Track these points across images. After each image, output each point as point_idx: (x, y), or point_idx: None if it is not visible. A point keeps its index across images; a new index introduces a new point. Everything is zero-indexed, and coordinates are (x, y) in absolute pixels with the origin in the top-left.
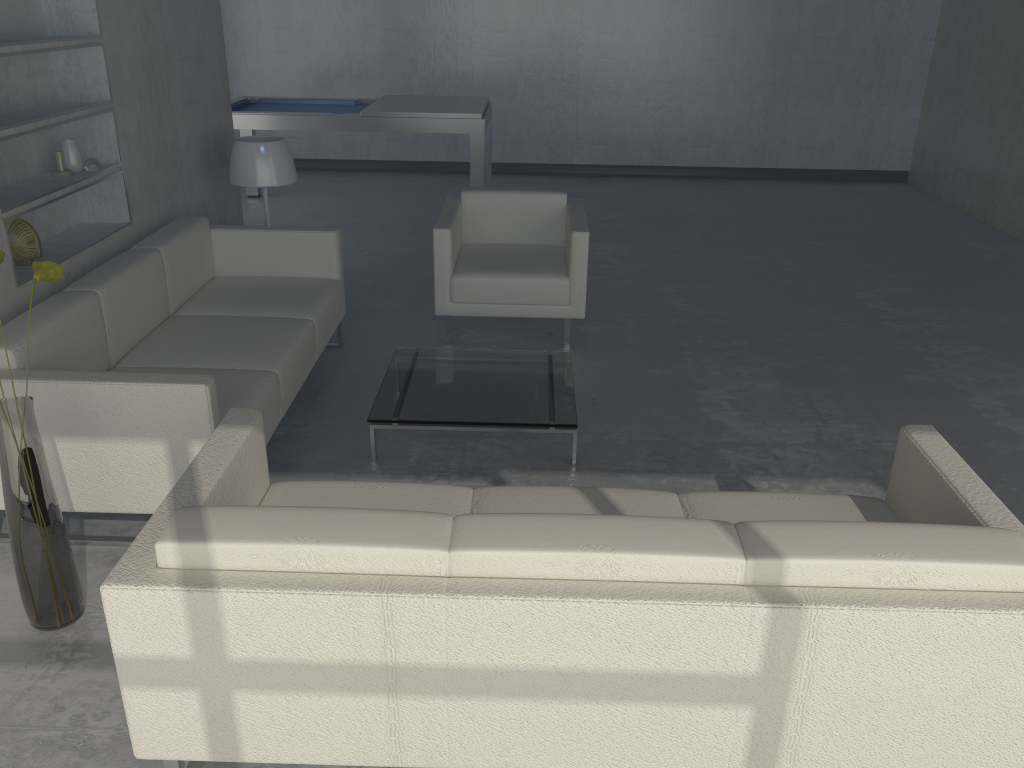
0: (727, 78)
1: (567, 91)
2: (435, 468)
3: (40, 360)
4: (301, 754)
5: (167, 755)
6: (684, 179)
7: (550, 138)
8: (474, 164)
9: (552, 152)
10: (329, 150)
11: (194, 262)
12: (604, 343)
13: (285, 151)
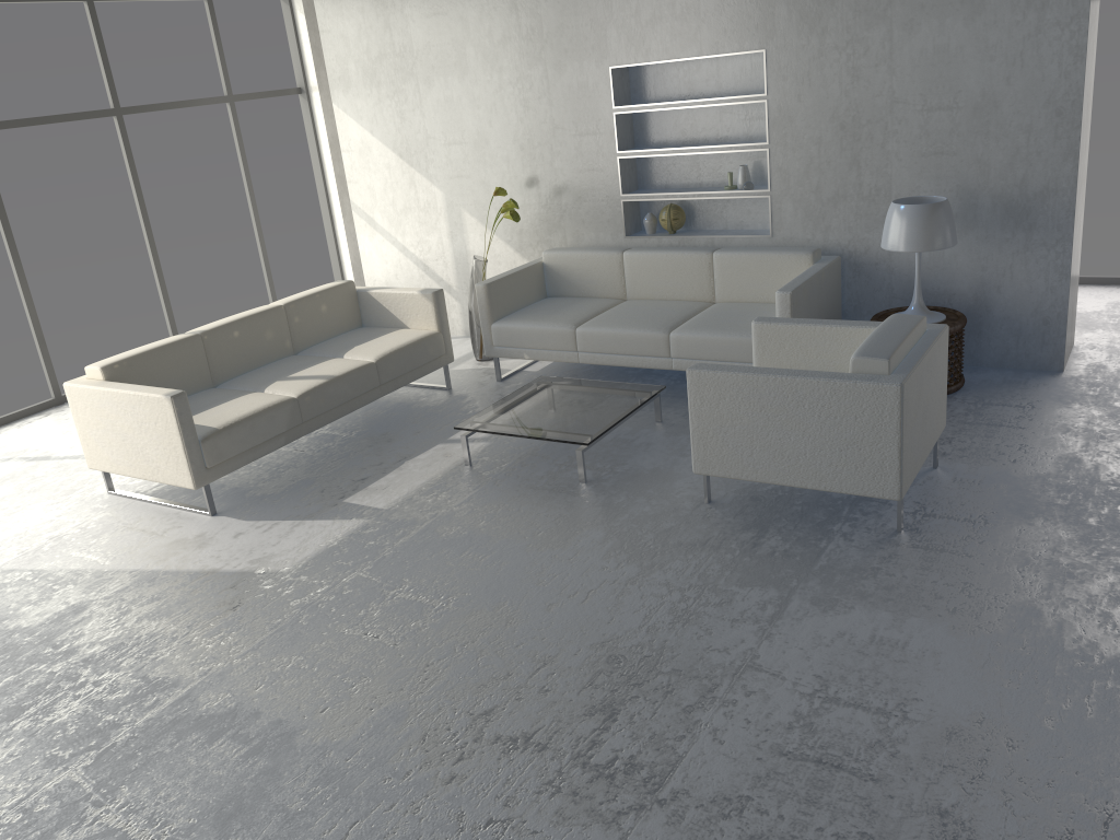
0: None
1: None
2: None
3: (557, 265)
4: None
5: None
6: None
7: None
8: None
9: None
10: None
11: (762, 278)
12: (702, 524)
13: (902, 216)
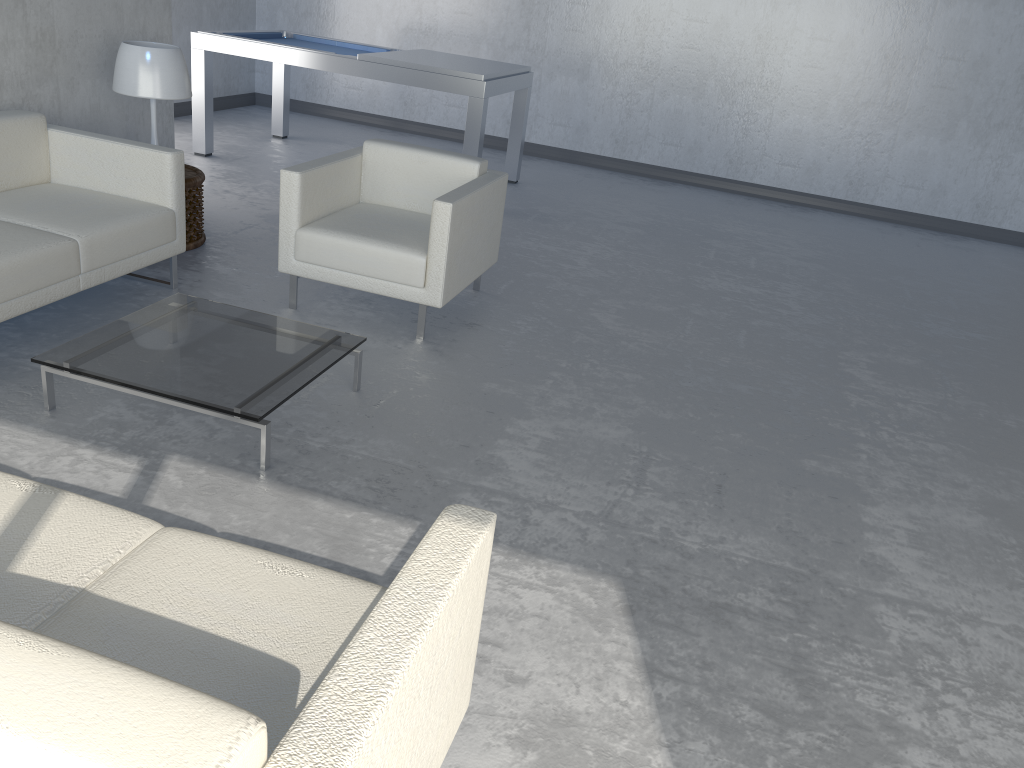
0: (829, 91)
1: (644, 80)
2: (102, 434)
3: None
4: None
5: None
6: (760, 199)
7: (618, 129)
8: (469, 131)
9: (617, 145)
10: (387, 107)
11: (0, 157)
12: (468, 343)
13: (172, 62)
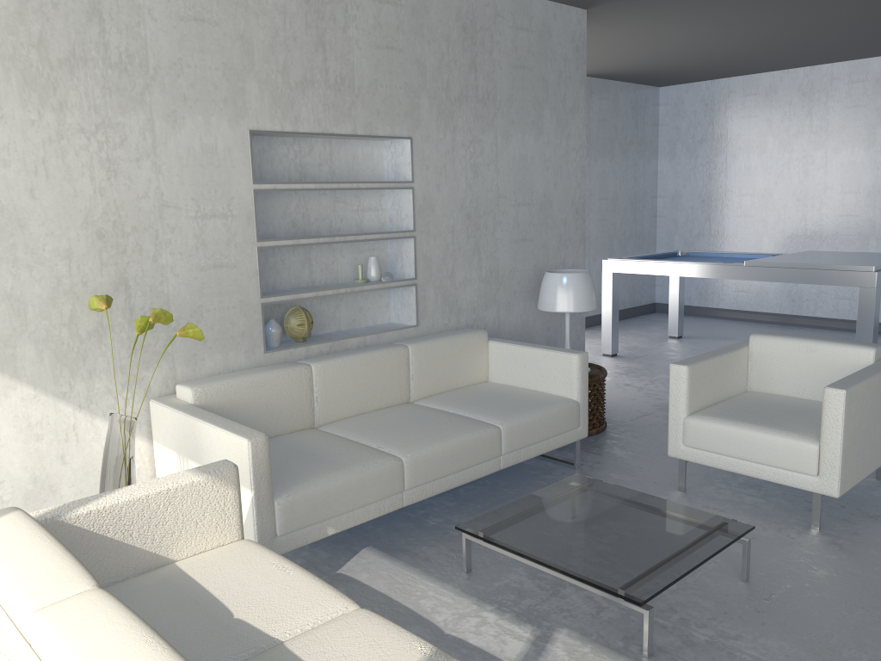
0: None
1: None
2: (504, 600)
3: (220, 403)
4: None
5: None
6: None
7: None
8: (861, 319)
9: None
10: (775, 304)
11: (453, 364)
12: (873, 538)
13: (582, 282)
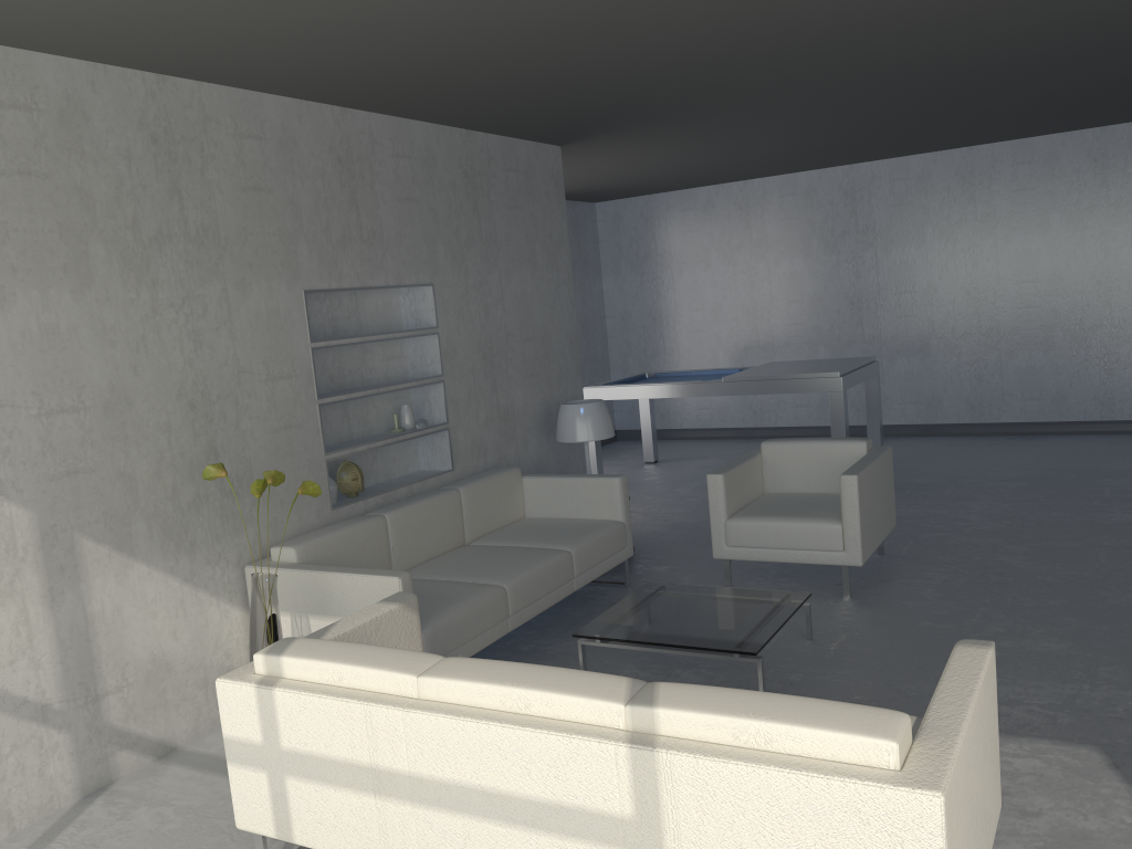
0: None
1: (987, 345)
2: None
3: (318, 559)
4: (327, 842)
5: (252, 828)
6: None
7: (971, 395)
8: (834, 421)
9: (974, 410)
10: (738, 419)
11: (497, 502)
12: (892, 595)
13: (600, 411)
